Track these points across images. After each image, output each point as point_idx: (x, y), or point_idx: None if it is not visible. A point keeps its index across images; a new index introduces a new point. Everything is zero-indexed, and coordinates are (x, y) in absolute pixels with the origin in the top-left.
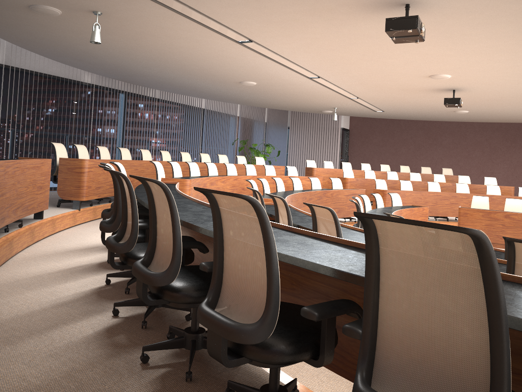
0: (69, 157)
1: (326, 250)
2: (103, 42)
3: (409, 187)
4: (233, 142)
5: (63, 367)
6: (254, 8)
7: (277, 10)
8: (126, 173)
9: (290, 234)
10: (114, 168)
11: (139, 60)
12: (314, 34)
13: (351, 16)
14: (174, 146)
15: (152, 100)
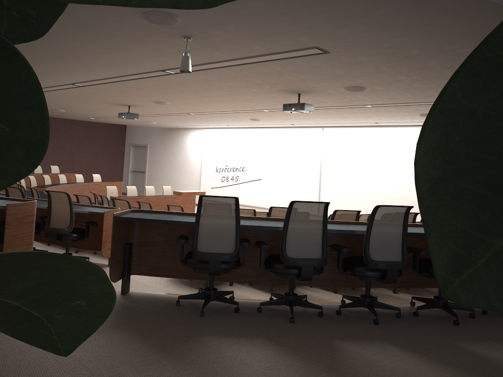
0: None
1: None
2: None
3: (35, 182)
4: None
5: None
6: (261, 75)
7: (264, 78)
8: None
9: None
10: None
11: None
12: (220, 84)
13: (269, 88)
14: None
15: None
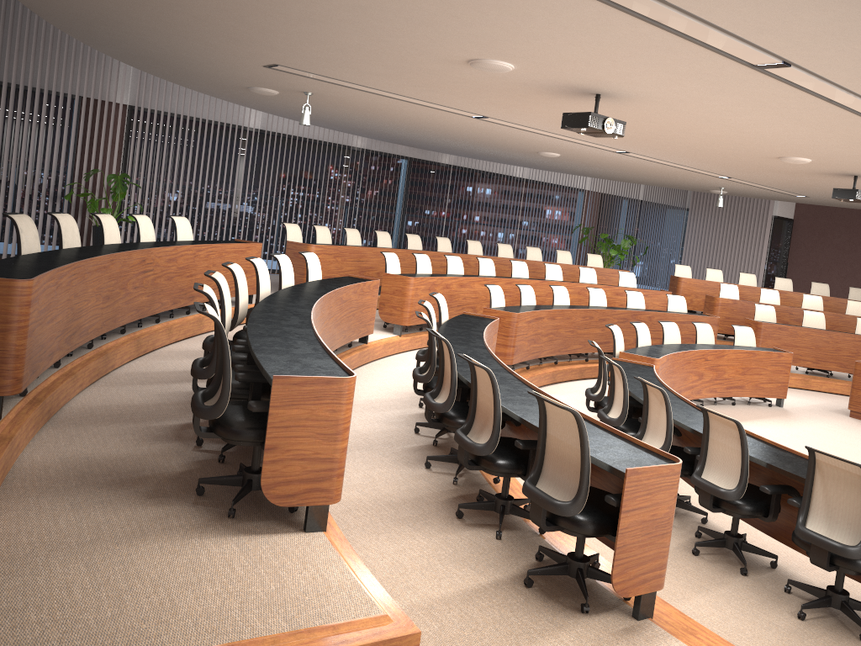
0: (331, 237)
1: (285, 336)
2: (340, 113)
3: (818, 323)
4: (573, 229)
5: (159, 401)
6: (446, 93)
7: (471, 95)
8: (371, 263)
9: (300, 327)
10: (353, 256)
11: (395, 128)
12: (544, 113)
13: (557, 101)
14: (478, 230)
15: (444, 168)
